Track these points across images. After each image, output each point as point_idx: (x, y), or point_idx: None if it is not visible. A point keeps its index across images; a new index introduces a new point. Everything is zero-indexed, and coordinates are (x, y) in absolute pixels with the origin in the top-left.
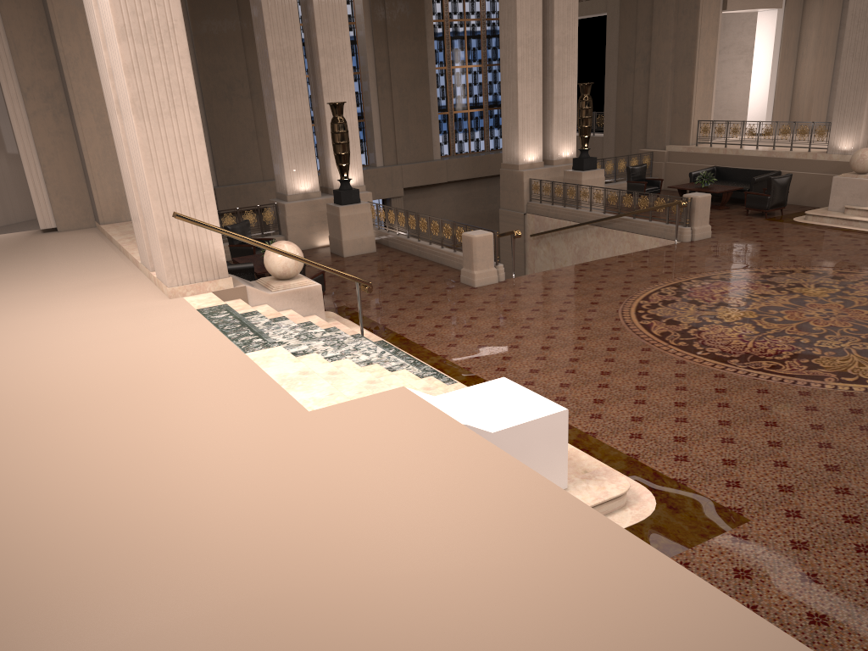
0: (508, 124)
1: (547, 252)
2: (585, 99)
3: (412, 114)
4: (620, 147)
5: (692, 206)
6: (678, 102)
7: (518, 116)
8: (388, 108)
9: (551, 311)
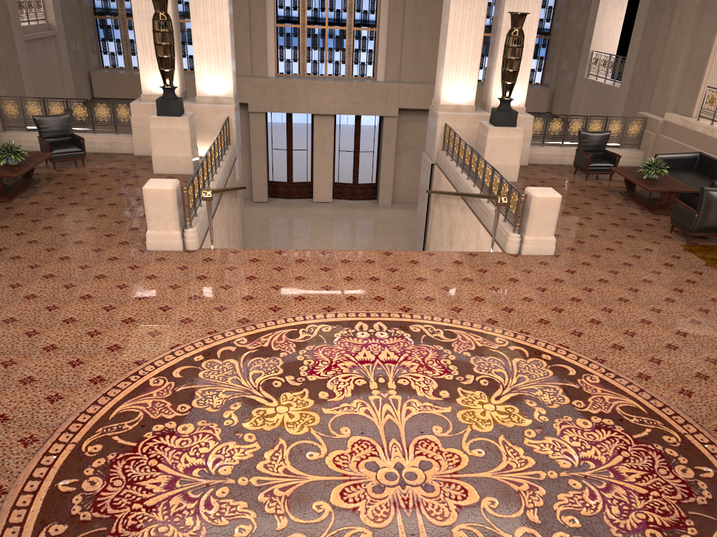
0: (441, 53)
1: (438, 214)
2: (512, 34)
3: (426, 29)
4: (629, 105)
5: (528, 206)
6: (694, 58)
7: (446, 45)
8: (399, 20)
9: (116, 317)
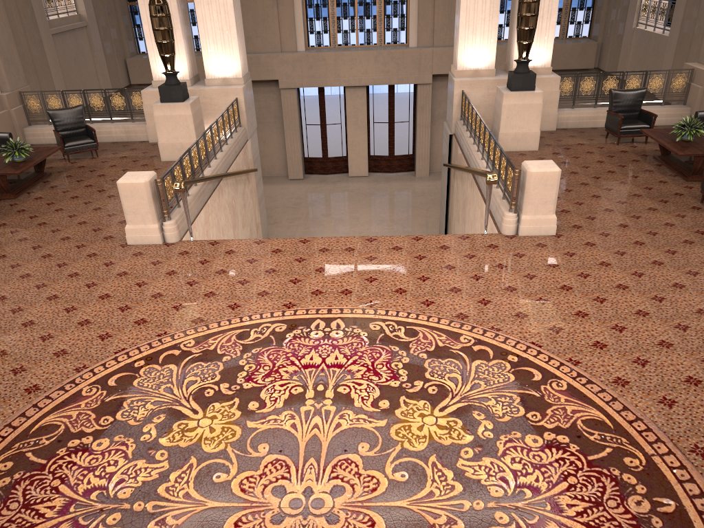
0: (457, 14)
1: (456, 189)
2: None
3: None
4: (678, 55)
5: (524, 182)
6: None
7: (460, 5)
8: None
9: (74, 318)
